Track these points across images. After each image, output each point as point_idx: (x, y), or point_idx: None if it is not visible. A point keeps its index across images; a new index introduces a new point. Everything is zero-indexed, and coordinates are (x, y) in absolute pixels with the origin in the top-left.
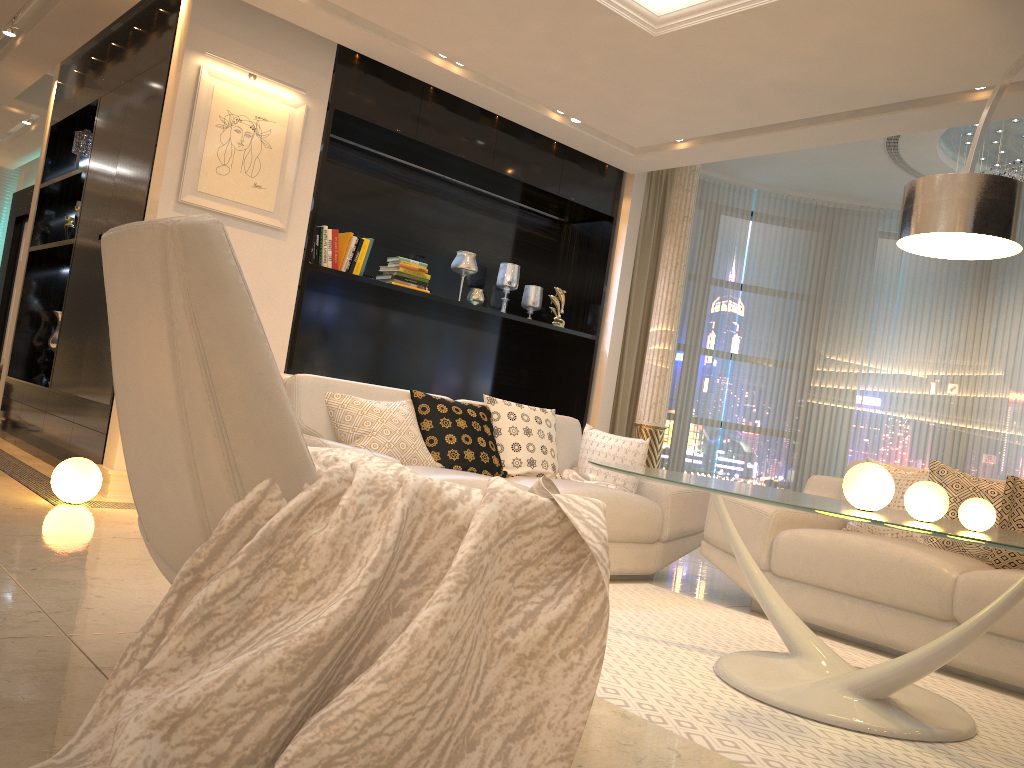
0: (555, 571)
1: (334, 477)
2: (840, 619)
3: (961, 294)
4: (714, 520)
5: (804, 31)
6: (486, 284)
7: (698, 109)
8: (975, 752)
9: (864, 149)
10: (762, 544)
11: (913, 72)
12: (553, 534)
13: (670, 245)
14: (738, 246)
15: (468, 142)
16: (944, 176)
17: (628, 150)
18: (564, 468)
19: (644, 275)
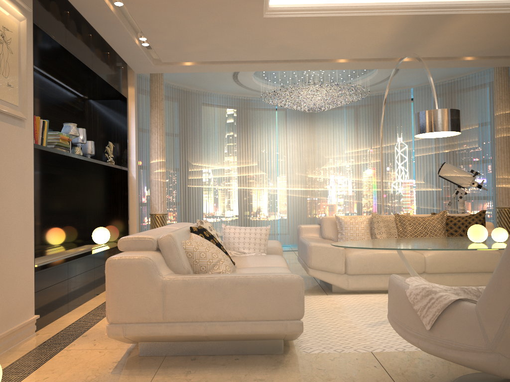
0: None
1: None
2: (382, 284)
3: (238, 131)
4: (315, 257)
5: (326, 29)
6: None
7: (227, 50)
8: None
9: None
10: (342, 263)
11: (337, 50)
12: None
13: (157, 114)
14: None
15: (83, 51)
16: (447, 109)
17: (152, 62)
18: None
19: None
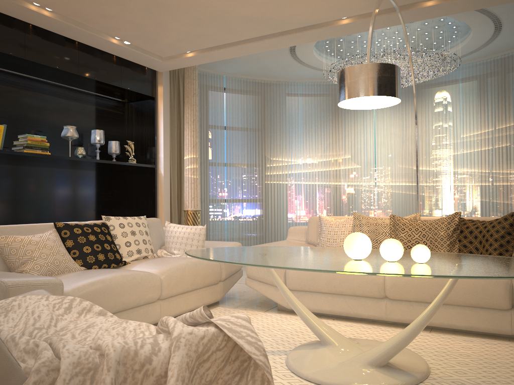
0: (228, 379)
1: (42, 372)
2: (328, 307)
3: (327, 120)
4: None
5: None
6: (84, 143)
7: (200, 33)
8: (439, 383)
9: (279, 52)
10: (280, 274)
11: (314, 10)
12: (223, 354)
13: (188, 110)
14: (220, 106)
15: (61, 59)
16: (361, 65)
17: (159, 58)
18: (157, 248)
19: (174, 127)
